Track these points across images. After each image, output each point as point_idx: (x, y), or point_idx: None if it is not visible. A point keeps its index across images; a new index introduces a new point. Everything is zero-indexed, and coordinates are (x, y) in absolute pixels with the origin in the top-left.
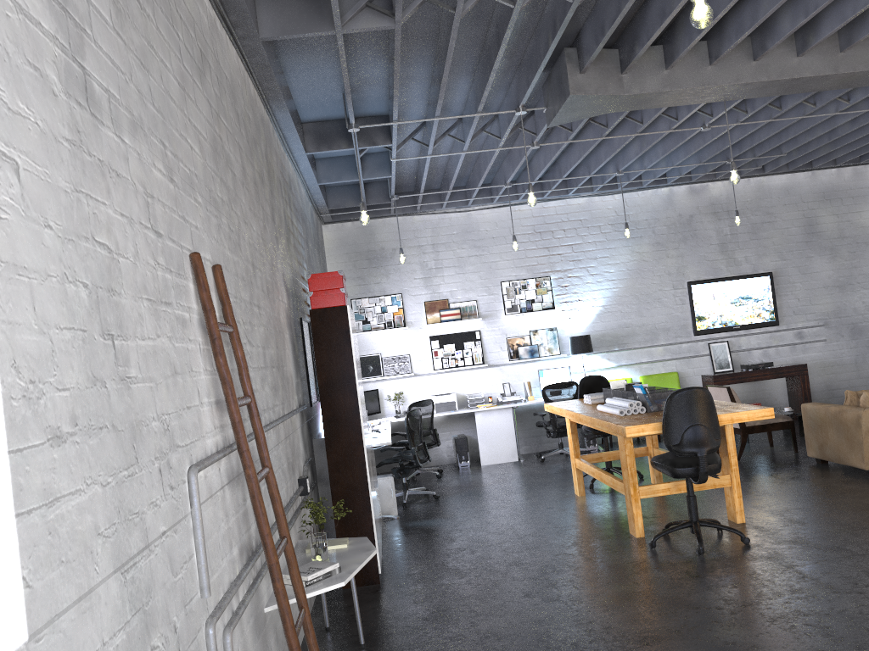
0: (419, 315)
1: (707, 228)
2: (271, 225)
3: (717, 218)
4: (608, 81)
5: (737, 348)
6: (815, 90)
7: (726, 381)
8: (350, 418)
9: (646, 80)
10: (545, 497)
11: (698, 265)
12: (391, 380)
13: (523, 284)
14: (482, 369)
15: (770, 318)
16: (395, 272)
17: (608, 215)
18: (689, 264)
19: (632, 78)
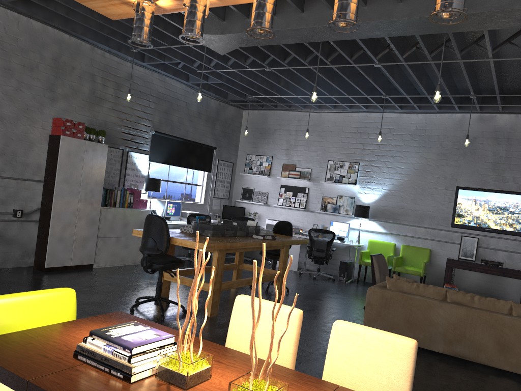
0: (278, 171)
1: (486, 149)
2: (39, 91)
3: (497, 142)
4: (211, 26)
5: (485, 246)
6: (371, 36)
7: (457, 266)
8: (51, 190)
9: (234, 25)
10: (222, 281)
11: (469, 176)
12: (256, 205)
13: (341, 164)
14: (304, 211)
15: (520, 229)
16: (272, 143)
17: (409, 128)
18: (463, 174)
19: (227, 24)
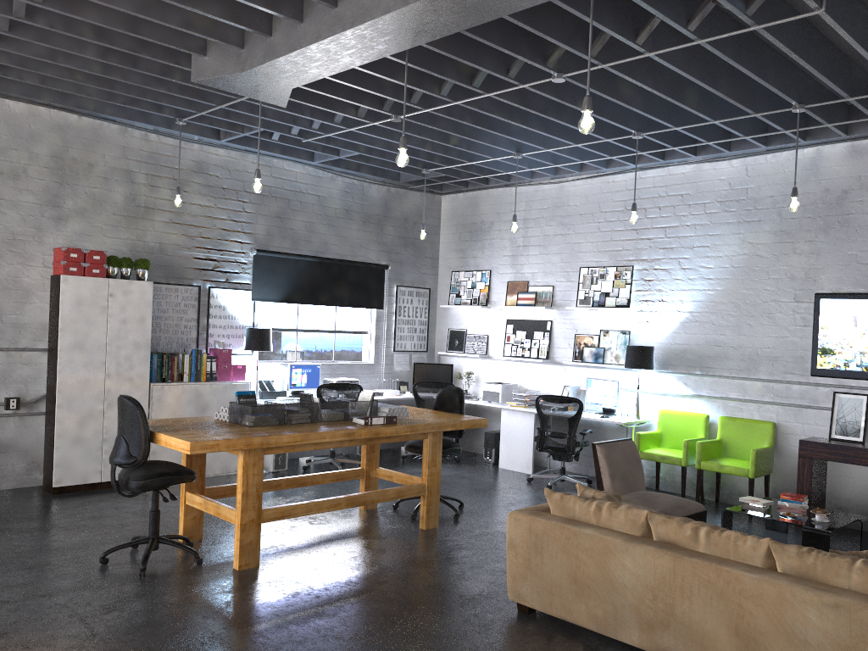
0: (502, 295)
1: None
2: (33, 210)
3: None
4: (226, 60)
5: None
6: (462, 26)
7: (820, 454)
8: (54, 363)
9: (255, 52)
10: None
11: (841, 269)
12: (471, 358)
13: (601, 272)
14: (548, 364)
15: None
16: (489, 247)
17: (718, 189)
18: (827, 267)
19: (247, 52)
